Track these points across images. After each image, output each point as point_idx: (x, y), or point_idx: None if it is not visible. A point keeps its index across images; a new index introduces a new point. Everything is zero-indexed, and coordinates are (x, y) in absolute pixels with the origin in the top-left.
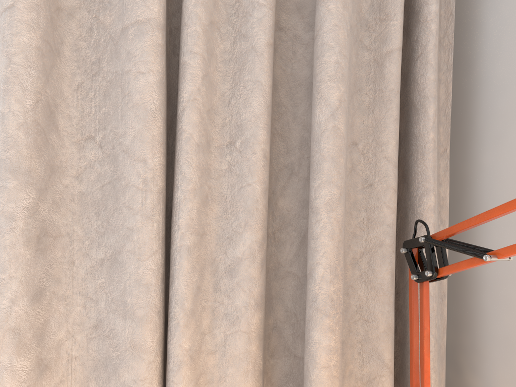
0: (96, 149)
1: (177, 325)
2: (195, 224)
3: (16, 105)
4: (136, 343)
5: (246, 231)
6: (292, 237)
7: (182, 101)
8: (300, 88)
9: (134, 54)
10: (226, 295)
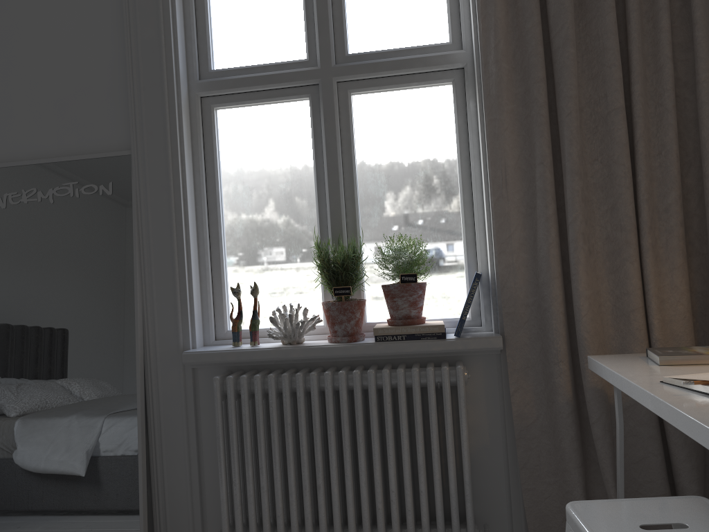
0: (598, 164)
1: (644, 233)
2: (647, 189)
3: (575, 148)
4: (627, 241)
5: (671, 191)
6: (694, 197)
7: (636, 137)
8: (690, 123)
9: (615, 121)
10: (664, 221)
